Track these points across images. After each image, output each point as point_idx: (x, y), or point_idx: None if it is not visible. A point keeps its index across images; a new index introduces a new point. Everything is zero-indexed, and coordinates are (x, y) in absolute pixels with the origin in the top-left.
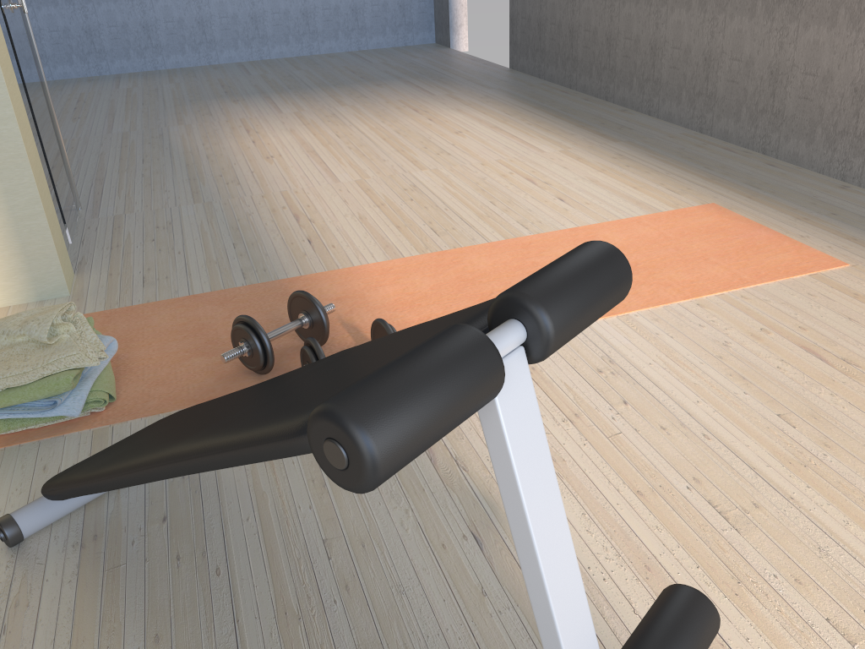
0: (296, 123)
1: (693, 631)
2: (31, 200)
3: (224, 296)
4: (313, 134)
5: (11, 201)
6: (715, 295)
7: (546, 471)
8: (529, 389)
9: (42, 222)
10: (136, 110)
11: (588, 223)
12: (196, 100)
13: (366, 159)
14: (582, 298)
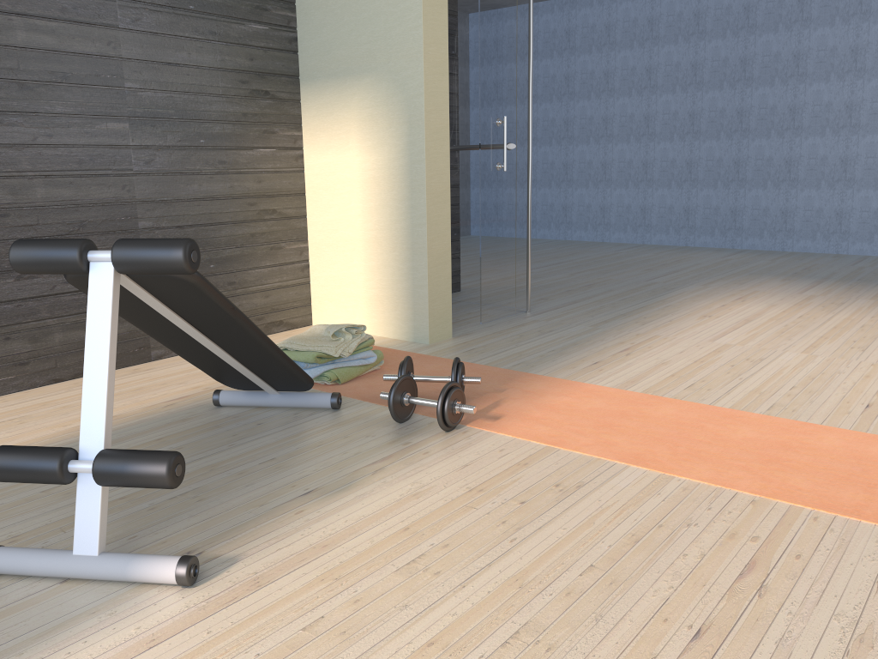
0: (790, 302)
1: (143, 459)
2: (423, 276)
3: (482, 368)
4: (782, 311)
5: (414, 274)
6: (792, 505)
7: (104, 321)
8: (109, 280)
9: (425, 292)
10: (698, 272)
11: (837, 426)
12: (755, 274)
13: (776, 334)
14: (138, 249)
